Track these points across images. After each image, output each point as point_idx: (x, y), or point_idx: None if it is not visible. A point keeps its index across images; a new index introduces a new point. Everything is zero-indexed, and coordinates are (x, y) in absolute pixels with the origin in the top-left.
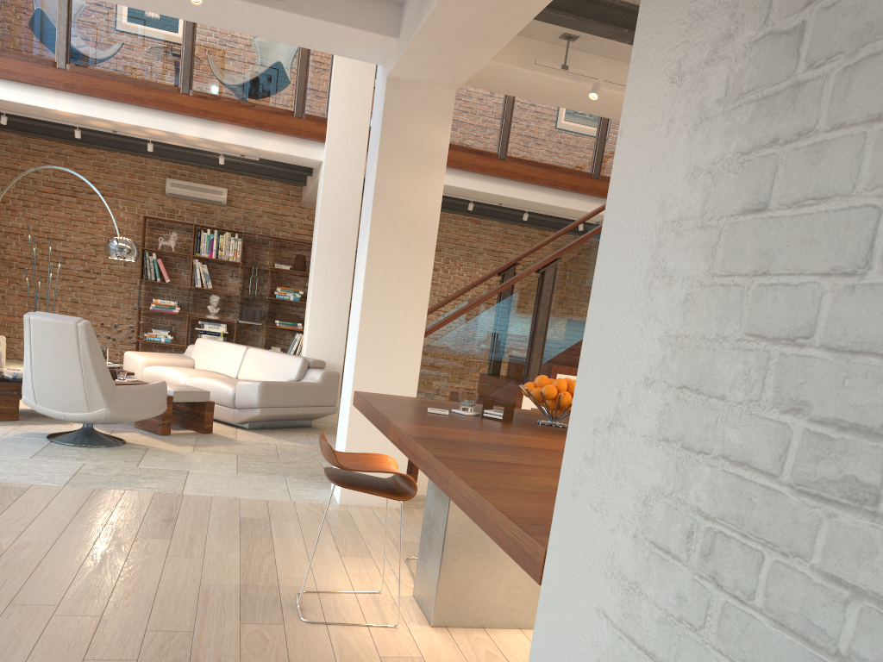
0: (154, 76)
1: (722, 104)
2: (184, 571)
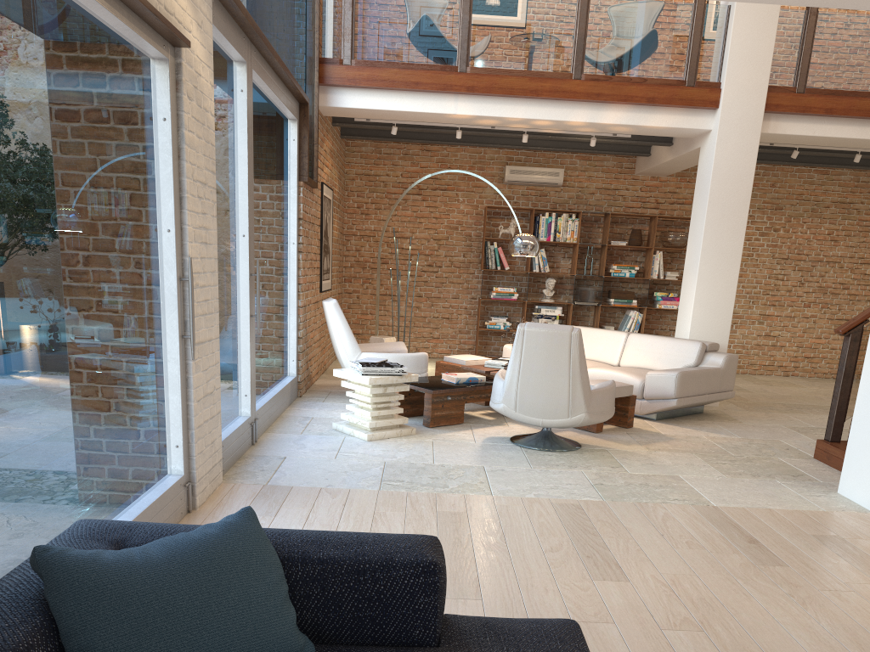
0: (547, 65)
1: None
2: (862, 610)
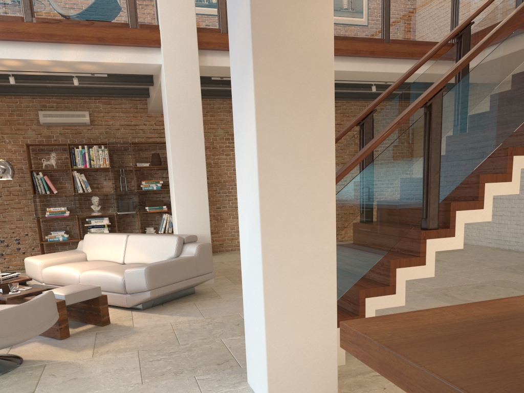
0: None
1: None
2: None
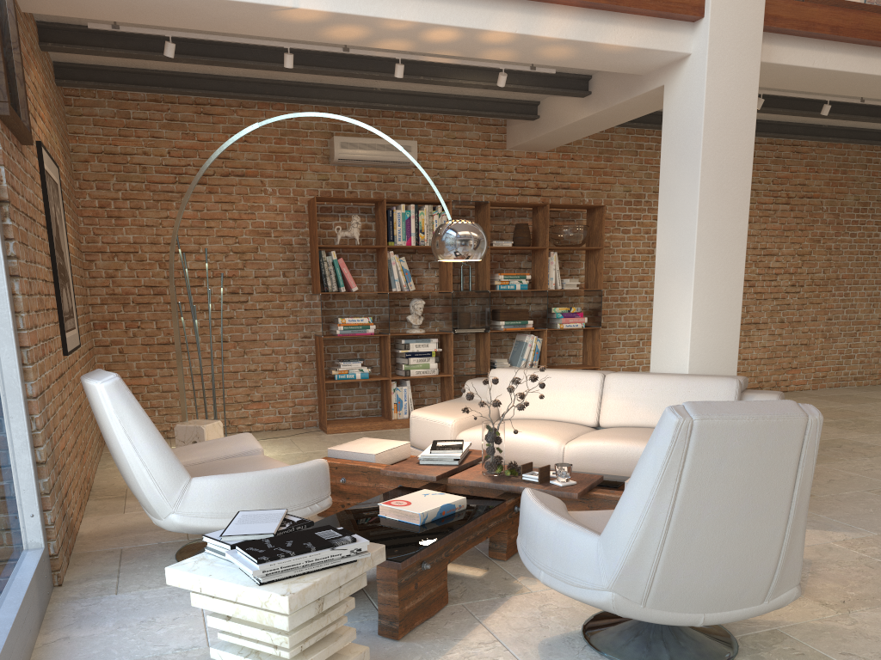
0: None
1: None
2: None
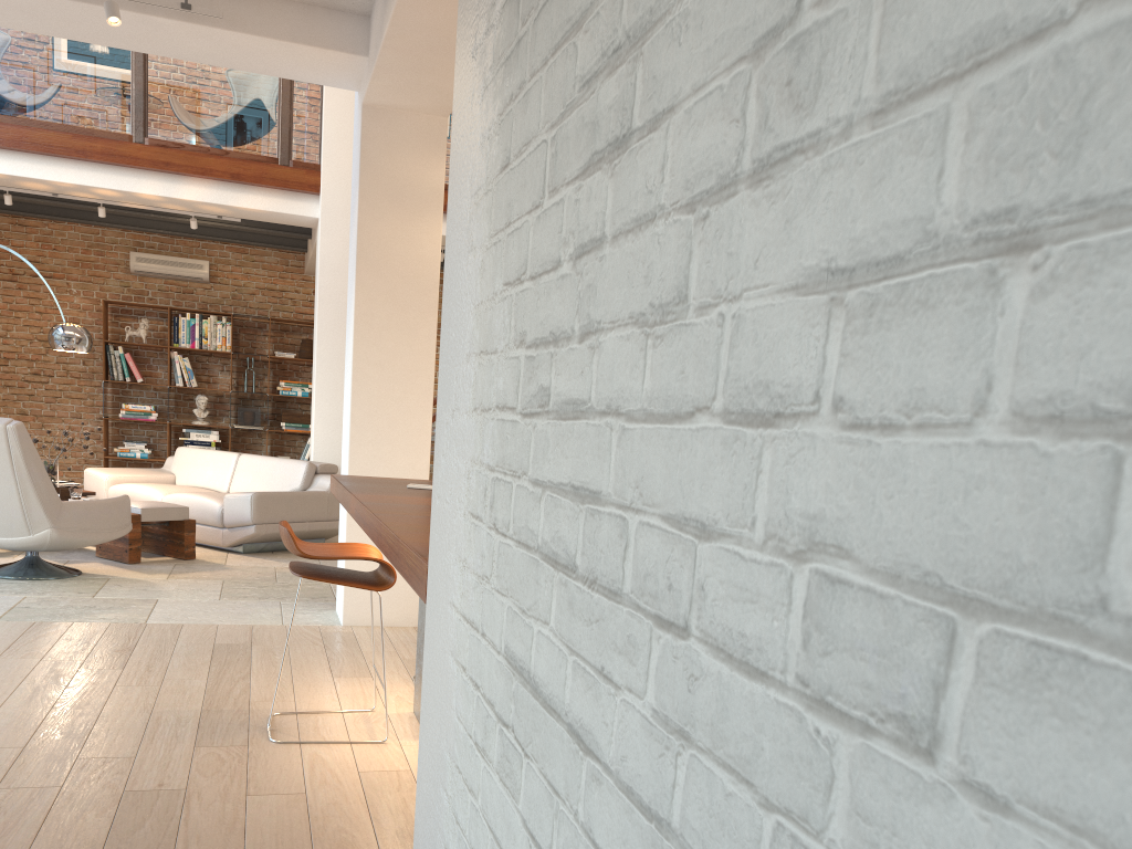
0: (99, 122)
1: (492, 71)
2: (134, 699)
